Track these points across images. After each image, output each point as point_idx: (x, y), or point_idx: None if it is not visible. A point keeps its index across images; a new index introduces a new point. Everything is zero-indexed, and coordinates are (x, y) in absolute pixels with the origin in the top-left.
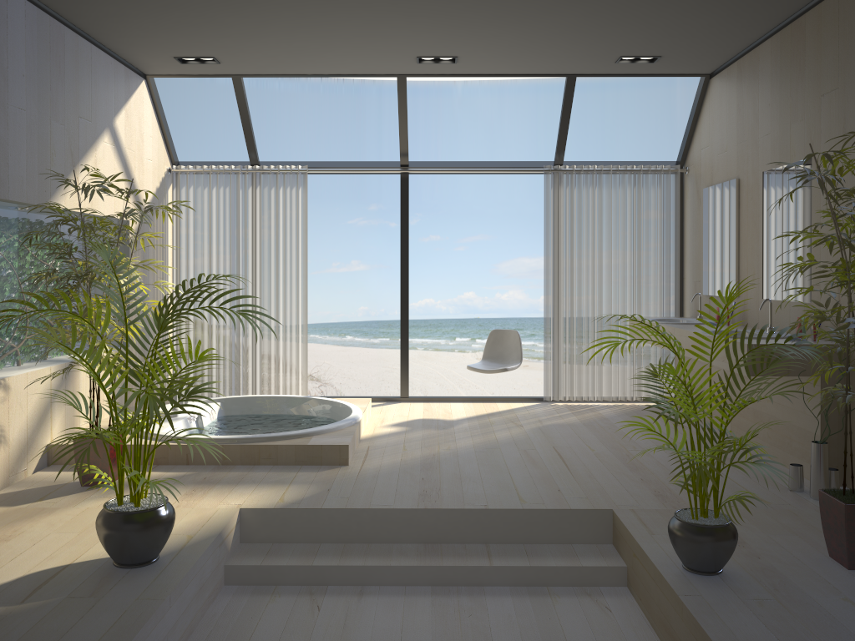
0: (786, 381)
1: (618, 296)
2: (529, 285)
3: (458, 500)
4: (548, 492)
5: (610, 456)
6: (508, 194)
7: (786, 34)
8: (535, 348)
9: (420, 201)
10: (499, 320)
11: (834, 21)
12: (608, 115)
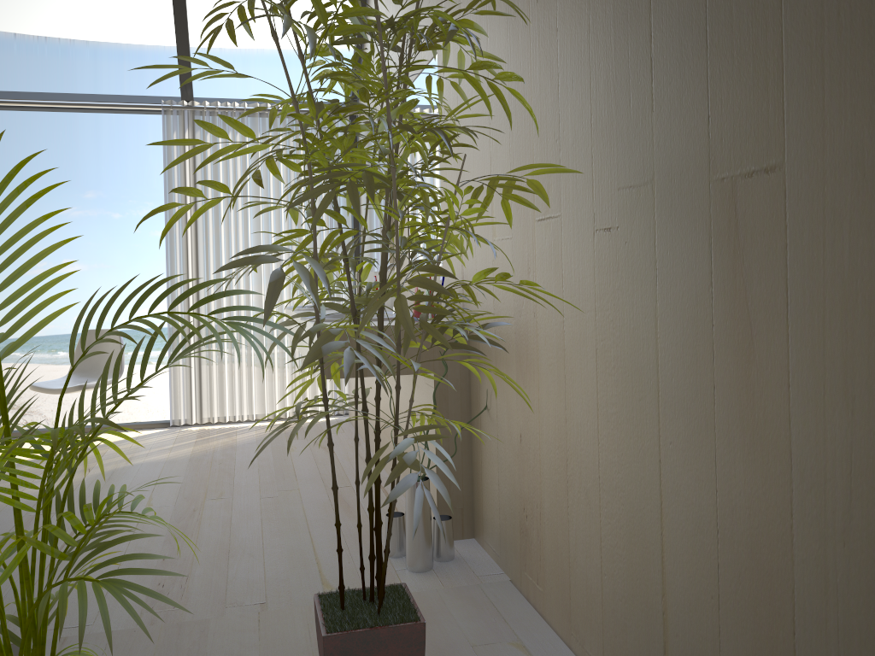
0: (411, 382)
1: None
2: None
3: None
4: None
5: (166, 514)
6: None
7: None
8: None
9: (151, 188)
10: None
11: None
12: None
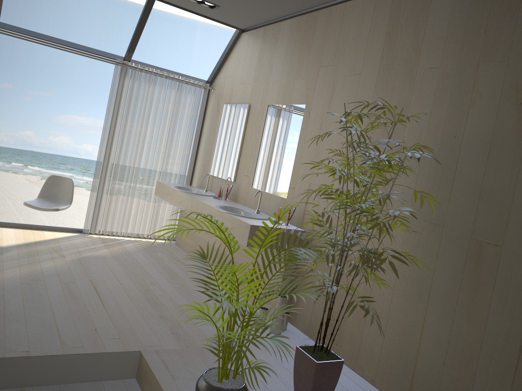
0: None
1: (152, 165)
2: (76, 134)
3: (0, 346)
4: (87, 333)
5: (135, 290)
6: (73, 69)
7: (303, 19)
8: (73, 178)
9: (0, 55)
10: (49, 155)
11: (339, 21)
12: (152, 35)
